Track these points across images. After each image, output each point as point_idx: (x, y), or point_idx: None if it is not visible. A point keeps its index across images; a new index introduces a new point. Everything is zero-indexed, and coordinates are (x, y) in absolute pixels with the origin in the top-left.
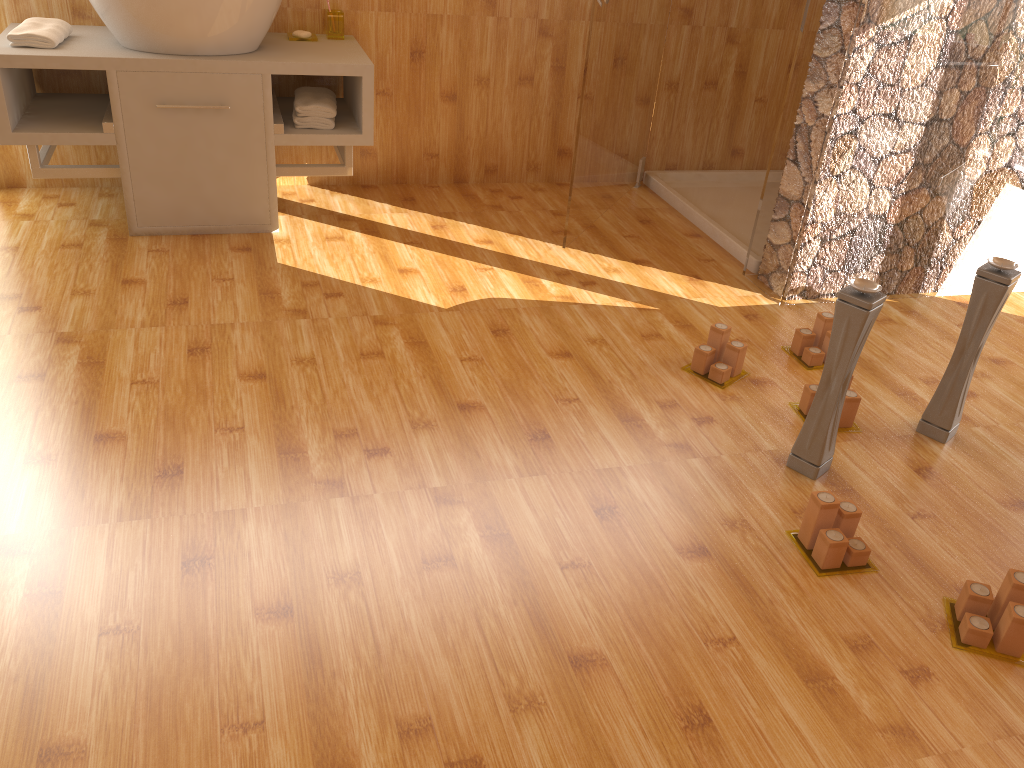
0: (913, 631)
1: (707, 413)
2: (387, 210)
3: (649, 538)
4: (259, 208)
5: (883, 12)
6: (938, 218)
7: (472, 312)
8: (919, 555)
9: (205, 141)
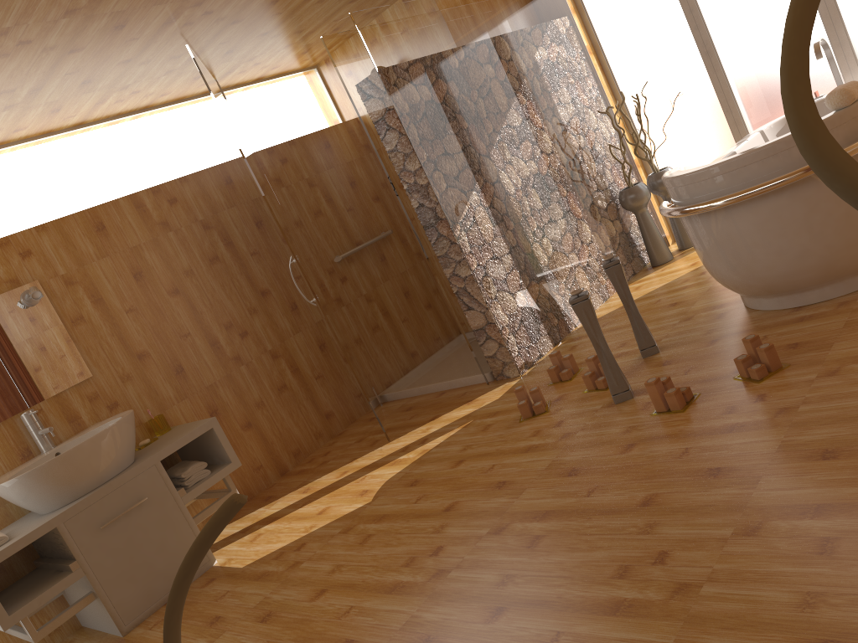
0: (739, 392)
1: (556, 421)
2: (264, 509)
3: (604, 461)
4: None
5: (457, 215)
6: (549, 290)
7: (387, 490)
8: (706, 378)
9: (141, 531)
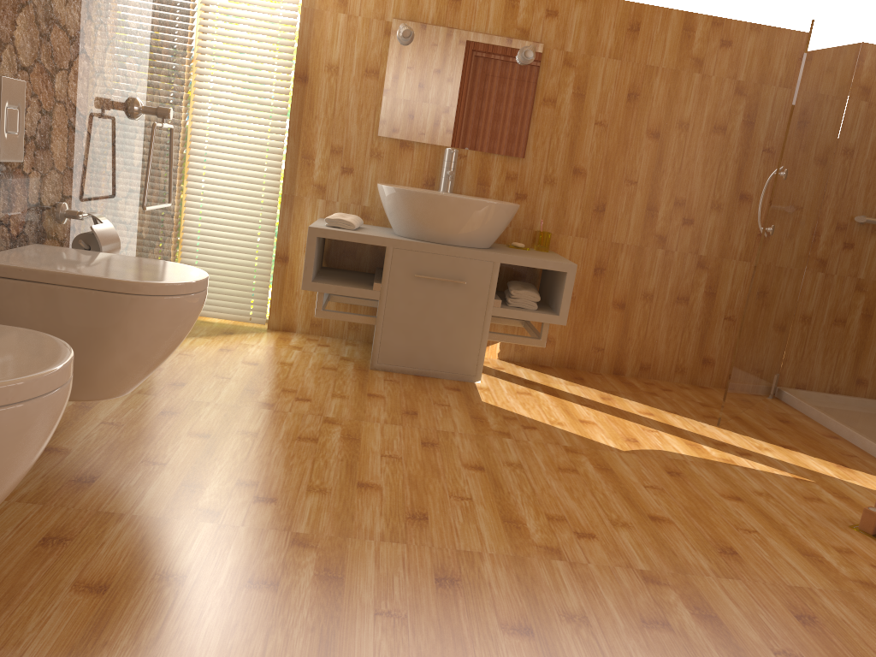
0: None
1: None
2: (562, 382)
3: (855, 648)
4: (469, 362)
5: None
6: None
7: (647, 456)
8: None
9: (442, 305)
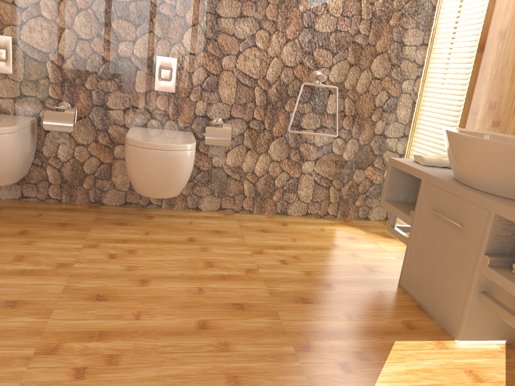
0: None
1: None
2: None
3: None
4: (454, 314)
5: None
6: None
7: None
8: None
9: (444, 245)
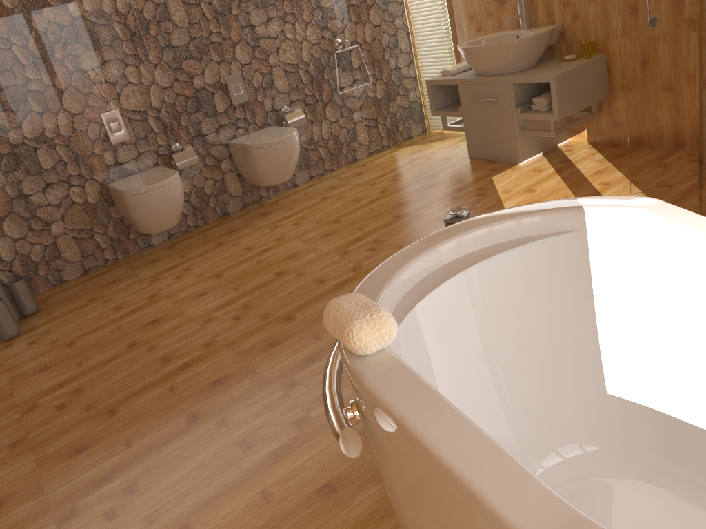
0: None
1: None
2: (594, 159)
3: None
4: (512, 151)
5: None
6: None
7: None
8: None
9: (490, 116)
